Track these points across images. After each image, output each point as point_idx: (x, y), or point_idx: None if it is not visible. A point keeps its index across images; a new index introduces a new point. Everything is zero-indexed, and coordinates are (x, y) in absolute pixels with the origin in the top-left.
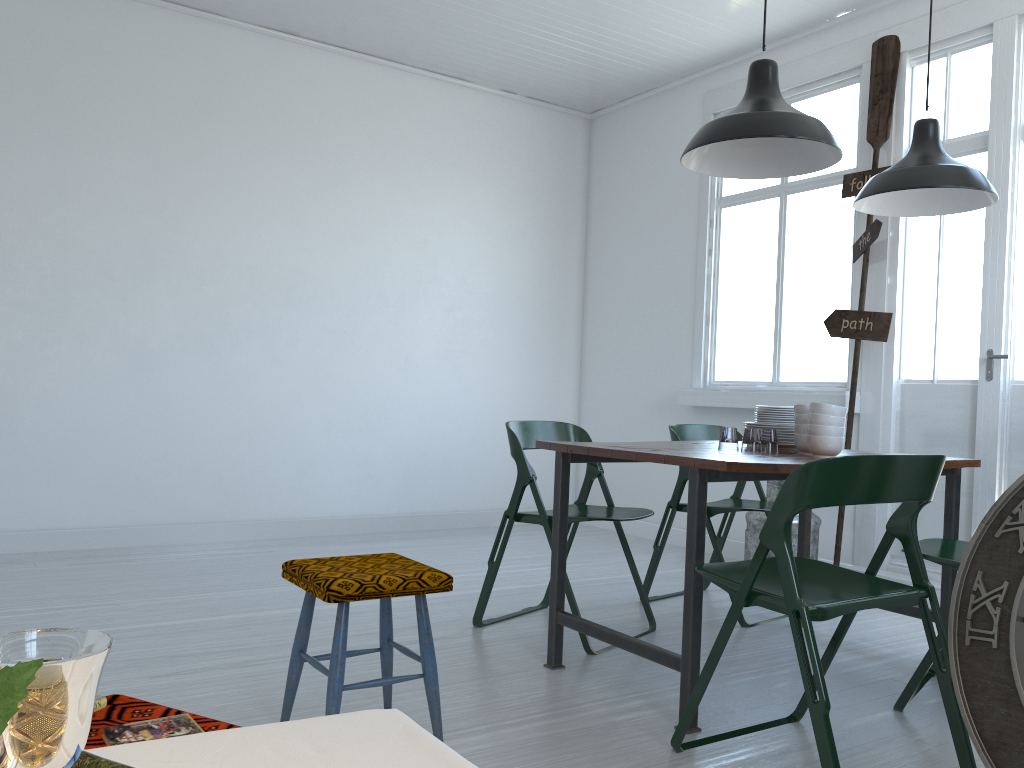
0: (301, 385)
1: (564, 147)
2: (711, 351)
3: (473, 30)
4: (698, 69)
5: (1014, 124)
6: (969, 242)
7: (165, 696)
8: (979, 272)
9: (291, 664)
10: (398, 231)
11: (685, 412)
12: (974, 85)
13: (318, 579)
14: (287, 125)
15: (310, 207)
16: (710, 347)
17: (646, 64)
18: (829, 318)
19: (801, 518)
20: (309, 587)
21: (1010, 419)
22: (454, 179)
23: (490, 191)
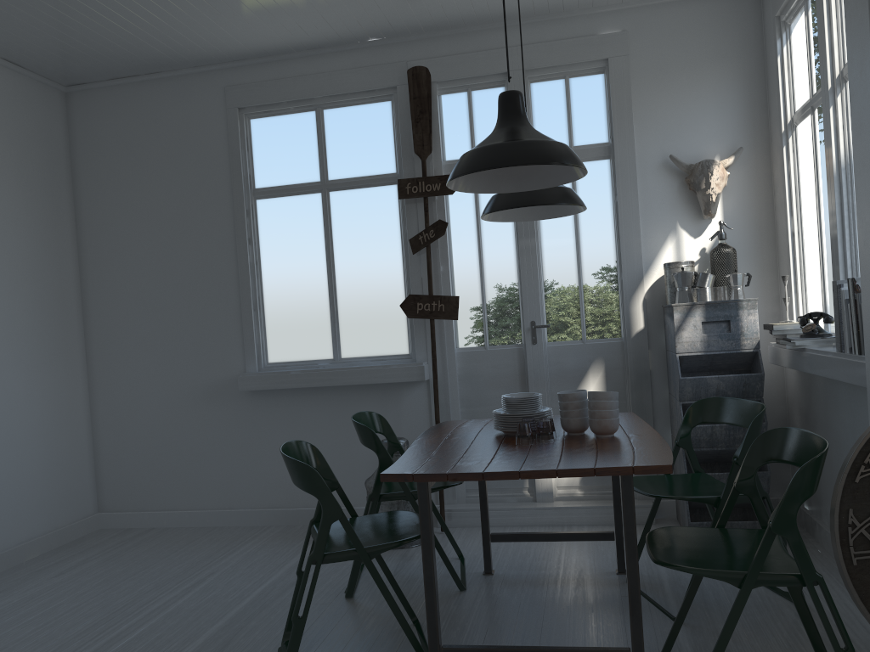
0: None
1: (45, 120)
2: (262, 335)
3: None
4: (217, 62)
5: None
6: (502, 239)
7: None
8: (513, 262)
9: None
10: None
11: (240, 396)
12: (492, 117)
13: None
14: None
15: None
16: (261, 331)
17: (171, 48)
18: (405, 302)
19: (481, 482)
20: None
21: (549, 371)
22: None
23: None
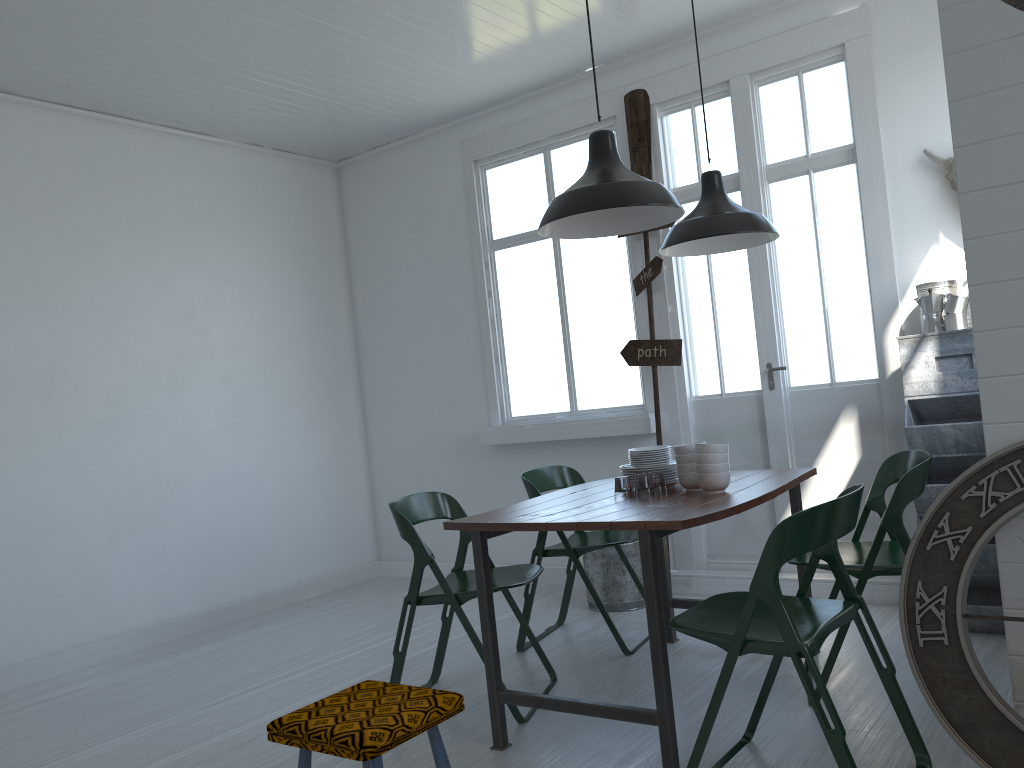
0: (76, 490)
1: (316, 198)
2: (505, 389)
3: (229, 86)
4: (452, 118)
5: (759, 167)
6: (735, 270)
7: None
8: (747, 296)
9: None
10: (161, 303)
11: (487, 451)
12: (719, 133)
13: (339, 737)
14: (17, 197)
15: (58, 287)
16: (503, 385)
17: (403, 115)
18: (625, 349)
19: (658, 542)
20: (327, 748)
21: (793, 421)
22: (212, 241)
23: (251, 250)
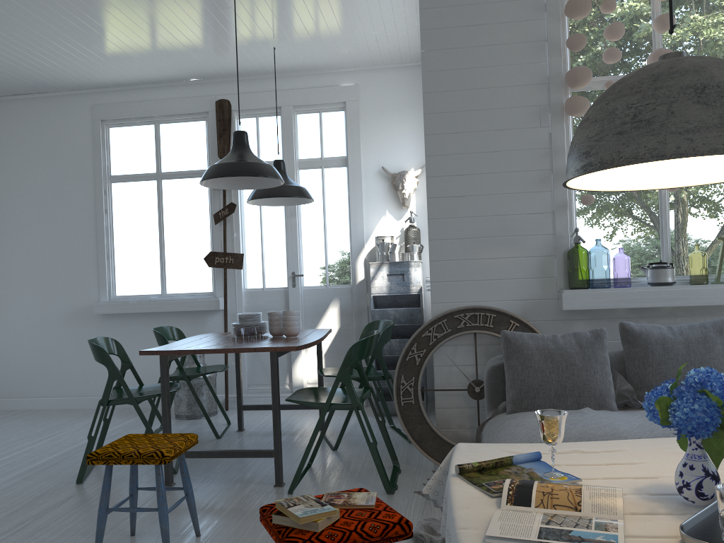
0: None
1: None
2: (112, 276)
3: None
4: (87, 88)
5: (295, 160)
6: (276, 216)
7: None
8: (282, 232)
9: (101, 519)
10: None
11: (95, 318)
12: (272, 136)
13: (146, 454)
14: None
15: None
16: (111, 274)
17: (52, 79)
18: (207, 256)
19: (237, 371)
20: (137, 461)
21: (304, 305)
22: None
23: None
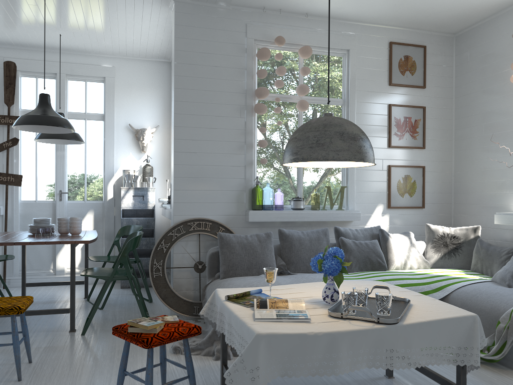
0: None
1: None
2: None
3: None
4: None
5: (65, 112)
6: (48, 150)
7: None
8: (53, 161)
9: None
10: None
11: None
12: (48, 92)
13: (7, 308)
14: None
15: None
16: None
17: None
18: None
19: (23, 259)
20: (0, 313)
21: (67, 214)
22: None
23: None
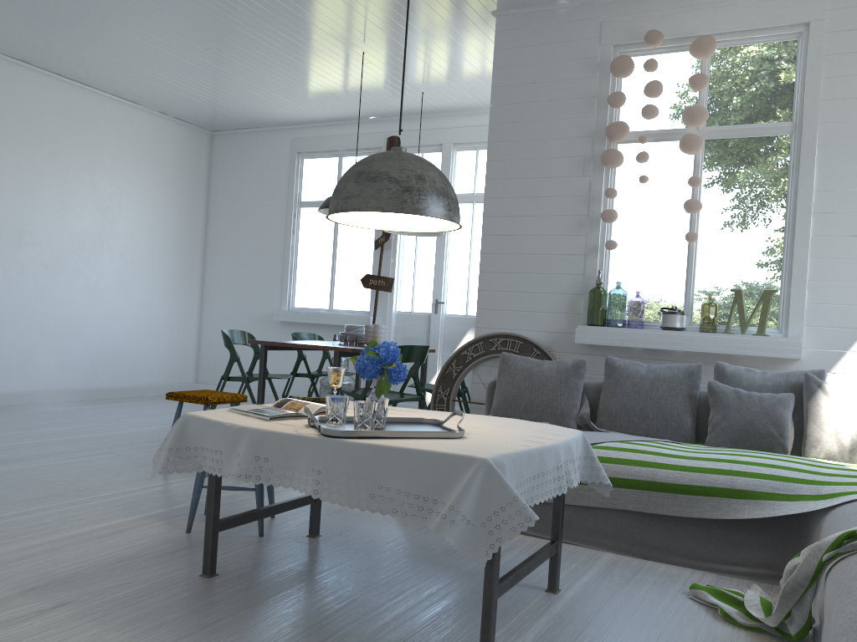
0: (26, 301)
1: (195, 151)
2: (293, 290)
3: (160, 85)
4: (289, 124)
5: None
6: (429, 246)
7: (86, 464)
8: (433, 261)
9: None
10: (92, 200)
11: (276, 324)
12: None
13: (198, 396)
14: (21, 124)
15: (35, 181)
16: (292, 287)
17: (259, 117)
18: (363, 278)
19: (357, 378)
20: (192, 400)
21: (444, 332)
22: (128, 168)
23: (150, 177)
